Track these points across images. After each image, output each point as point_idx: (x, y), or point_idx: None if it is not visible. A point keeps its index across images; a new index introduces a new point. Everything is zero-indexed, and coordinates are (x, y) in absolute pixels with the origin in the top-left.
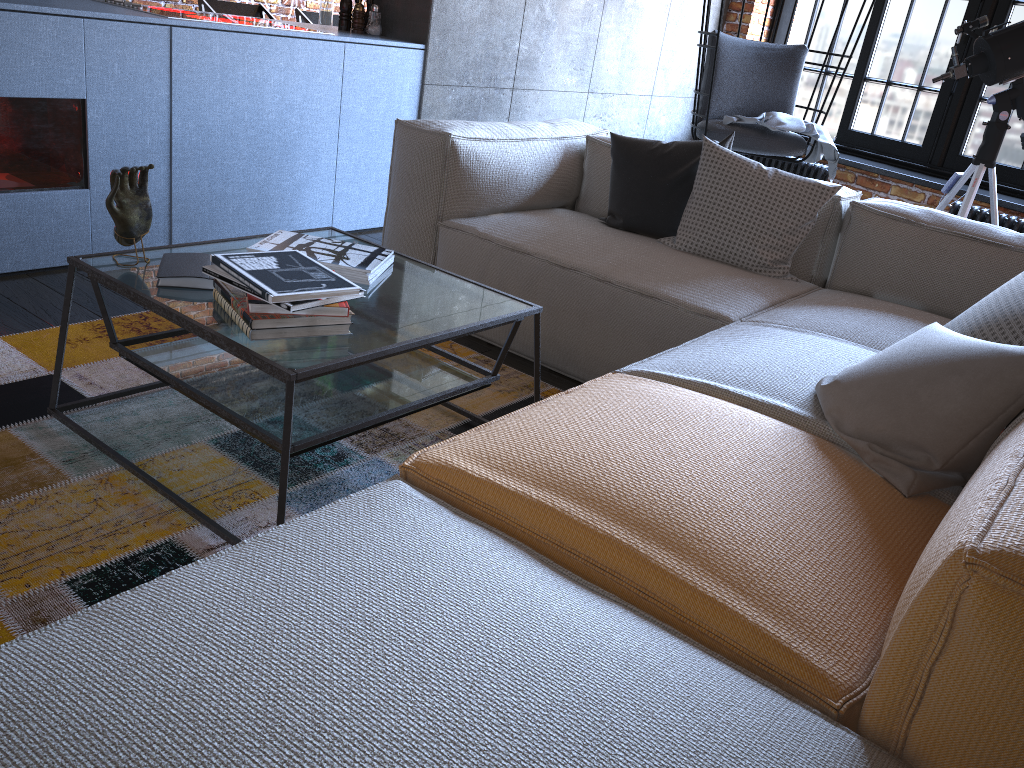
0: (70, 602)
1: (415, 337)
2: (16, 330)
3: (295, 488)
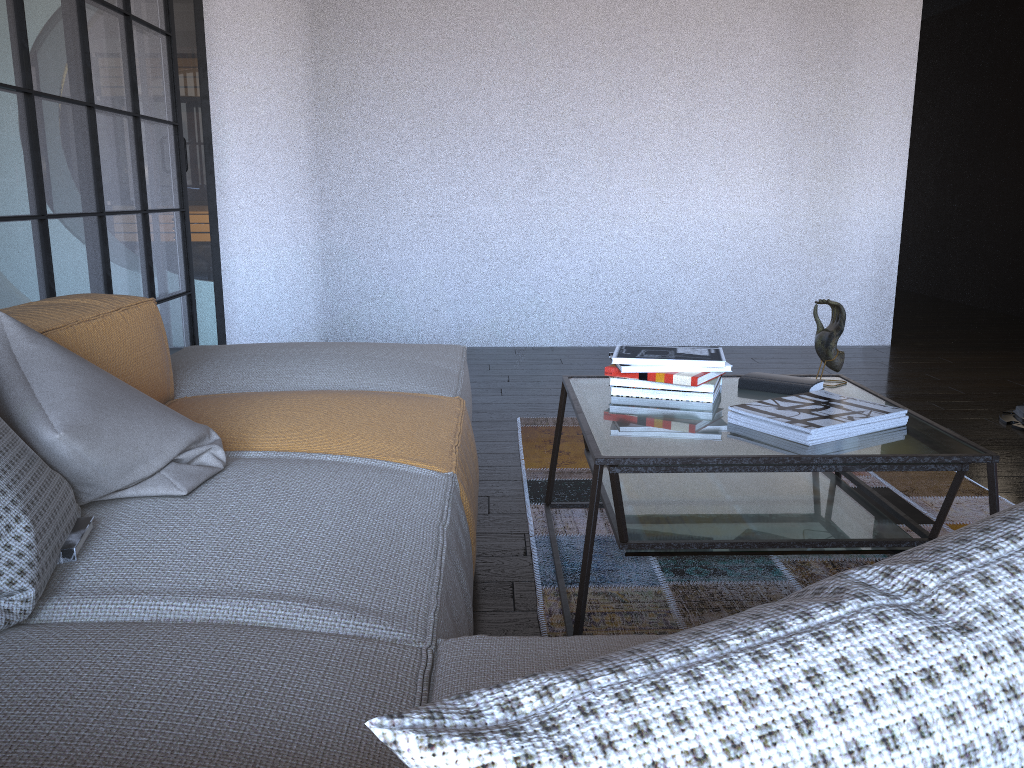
0: None
1: (582, 405)
2: None
3: None
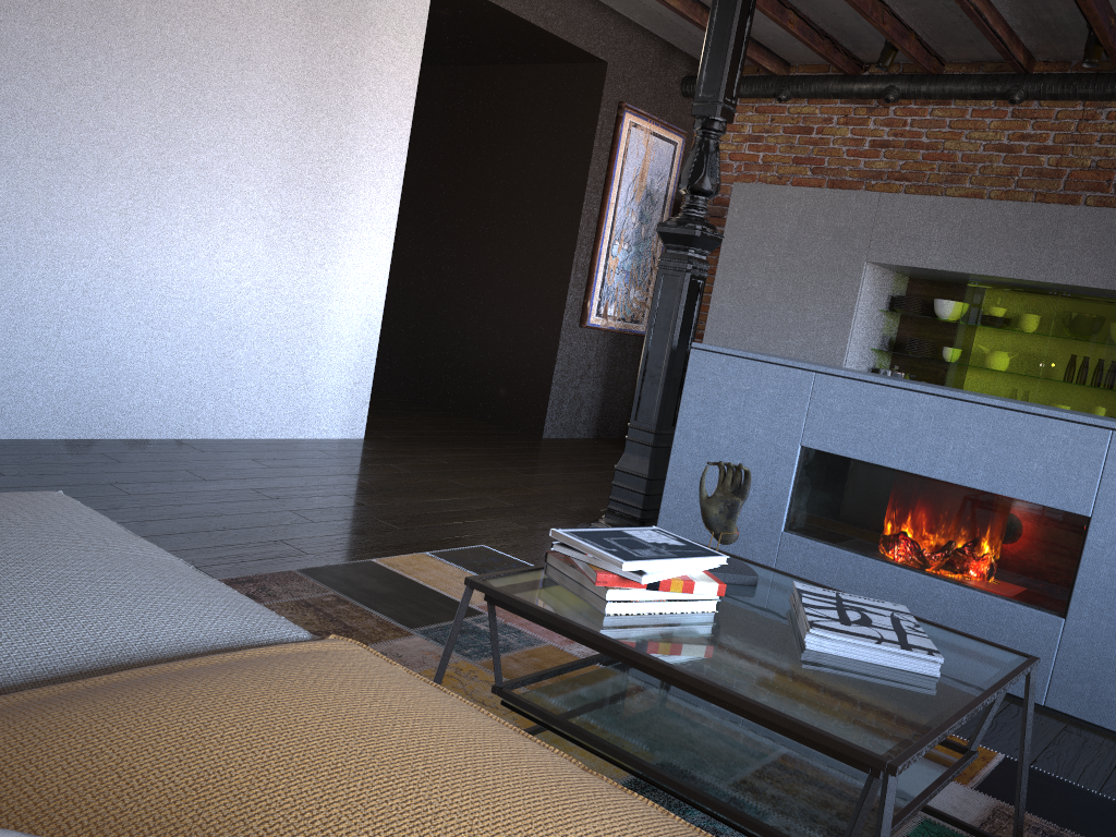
0: None
1: (630, 645)
2: None
3: None
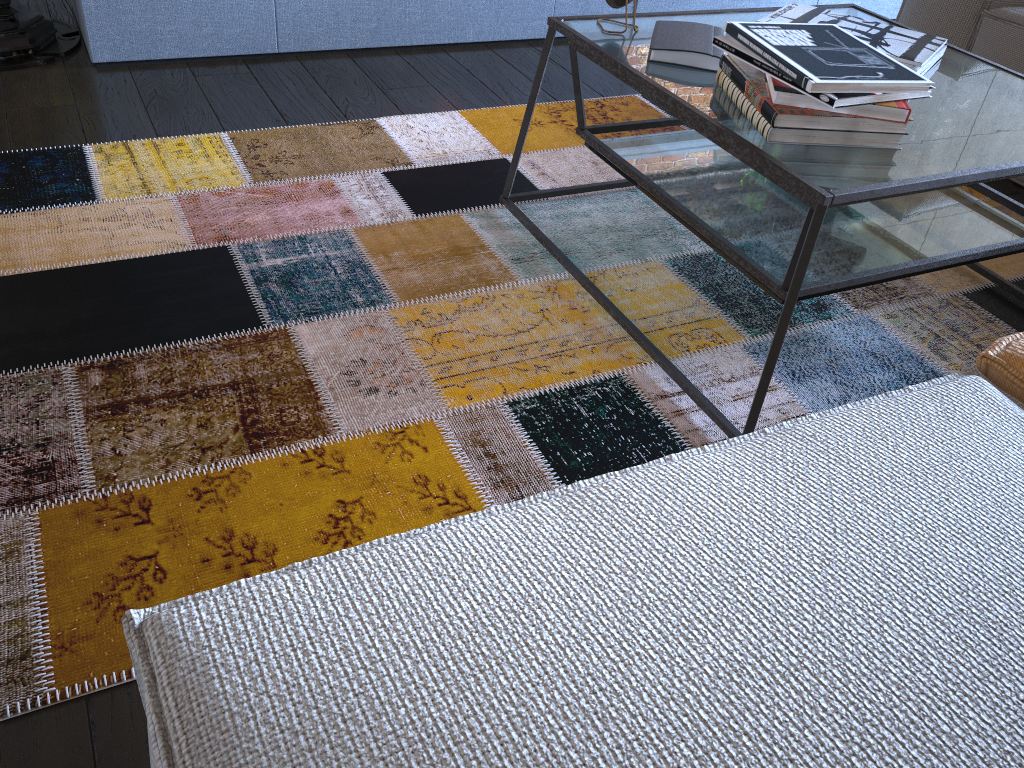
0: (510, 428)
1: (992, 164)
2: (473, 106)
3: (764, 338)
